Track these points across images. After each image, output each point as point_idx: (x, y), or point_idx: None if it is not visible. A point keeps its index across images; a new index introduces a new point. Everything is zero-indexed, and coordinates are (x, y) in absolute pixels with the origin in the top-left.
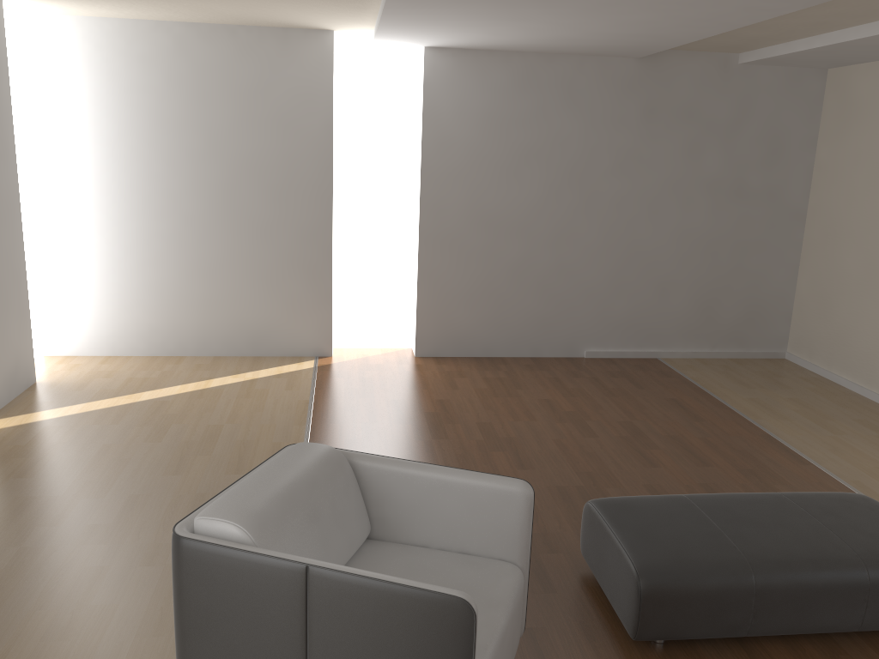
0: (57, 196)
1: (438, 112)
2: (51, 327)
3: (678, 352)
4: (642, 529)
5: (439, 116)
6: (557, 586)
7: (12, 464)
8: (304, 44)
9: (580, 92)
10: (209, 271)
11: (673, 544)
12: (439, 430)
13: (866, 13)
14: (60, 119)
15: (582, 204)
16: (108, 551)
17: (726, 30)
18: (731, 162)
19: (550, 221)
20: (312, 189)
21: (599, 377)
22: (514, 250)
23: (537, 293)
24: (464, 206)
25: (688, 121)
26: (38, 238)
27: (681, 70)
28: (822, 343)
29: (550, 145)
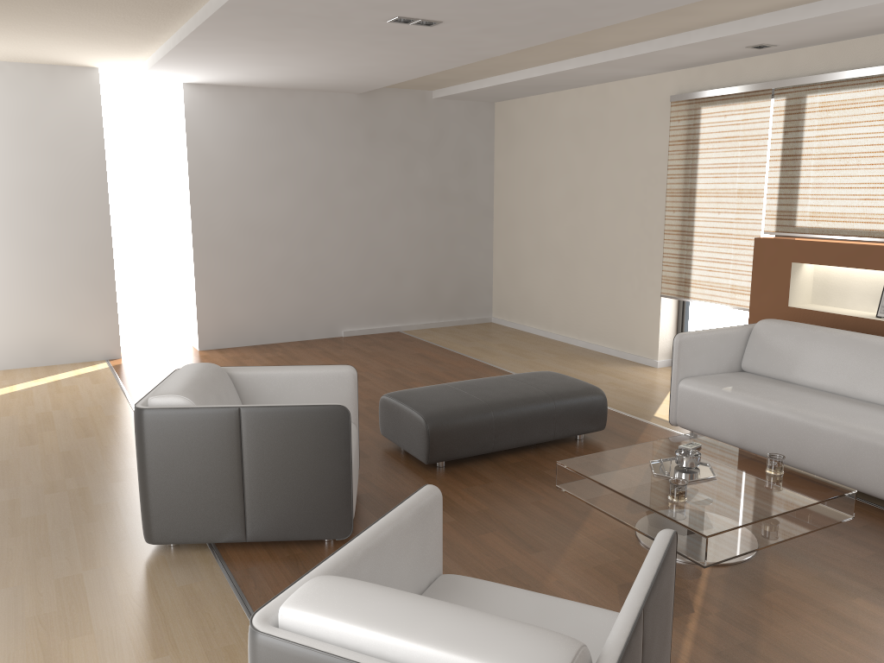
0: None
1: (200, 138)
2: None
3: (414, 325)
4: (422, 399)
5: (201, 141)
6: (370, 454)
7: None
8: (71, 79)
9: (317, 120)
10: None
11: (443, 403)
12: None
13: (514, 65)
14: None
15: (328, 211)
16: (10, 491)
17: (425, 74)
18: (436, 173)
19: (303, 226)
20: (90, 208)
21: (359, 347)
22: (276, 252)
23: (299, 287)
24: (230, 217)
25: (401, 142)
26: None
27: (392, 103)
28: (516, 305)
29: (297, 163)
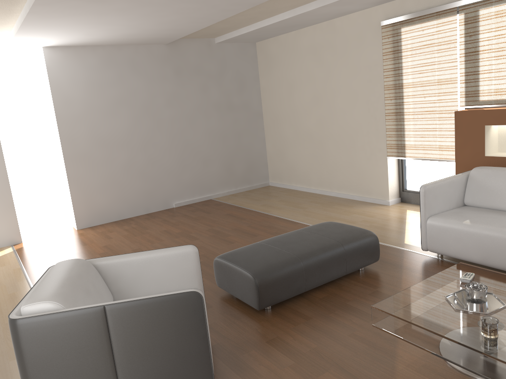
0: None
1: (59, 84)
2: None
3: (220, 193)
4: (247, 259)
5: (60, 86)
6: (212, 304)
7: None
8: None
9: (140, 64)
10: None
11: (263, 260)
12: None
13: (272, 11)
14: None
15: (154, 125)
16: None
17: (212, 23)
18: (223, 92)
19: (139, 137)
20: None
21: (186, 213)
22: (123, 156)
23: (141, 178)
24: (88, 136)
25: (198, 74)
26: None
27: (189, 49)
28: (285, 173)
29: (130, 95)
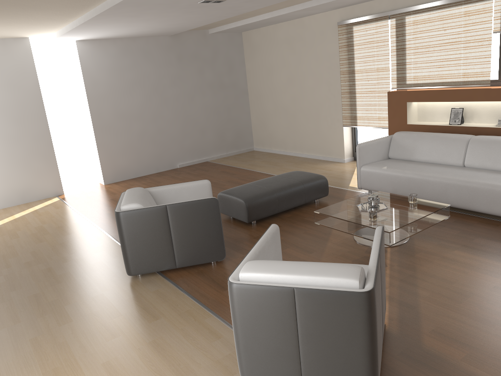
0: None
1: (89, 70)
2: None
3: (214, 156)
4: (240, 192)
5: (89, 71)
6: None
7: None
8: (15, 45)
9: (150, 53)
10: None
11: (251, 192)
12: None
13: (255, 13)
14: None
15: (162, 101)
16: (44, 264)
17: (209, 23)
18: (216, 74)
19: (150, 111)
20: (35, 115)
21: (189, 172)
22: (138, 127)
23: (152, 144)
24: (111, 111)
25: (195, 59)
26: None
27: (188, 39)
28: (266, 140)
29: (142, 77)
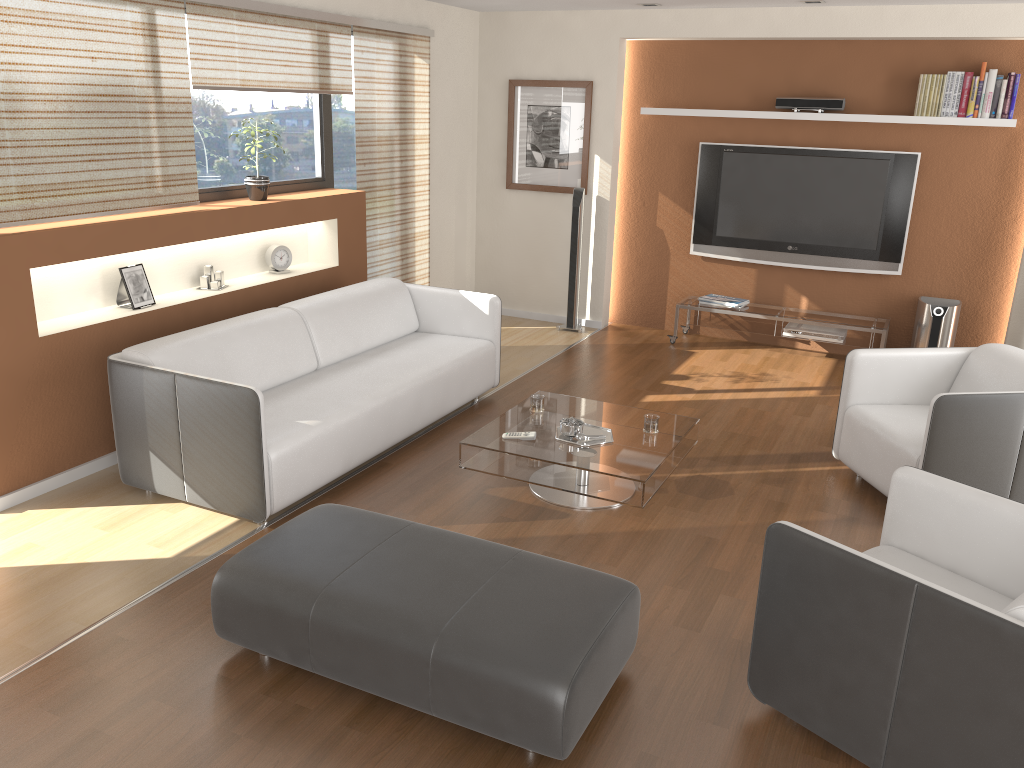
0: None
1: None
2: None
3: None
4: (576, 603)
5: None
6: (631, 759)
7: None
8: None
9: None
10: None
11: (570, 580)
12: None
13: None
14: None
15: None
16: None
17: None
18: None
19: None
20: None
21: None
22: None
23: None
24: None
25: None
26: None
27: None
28: None
29: None
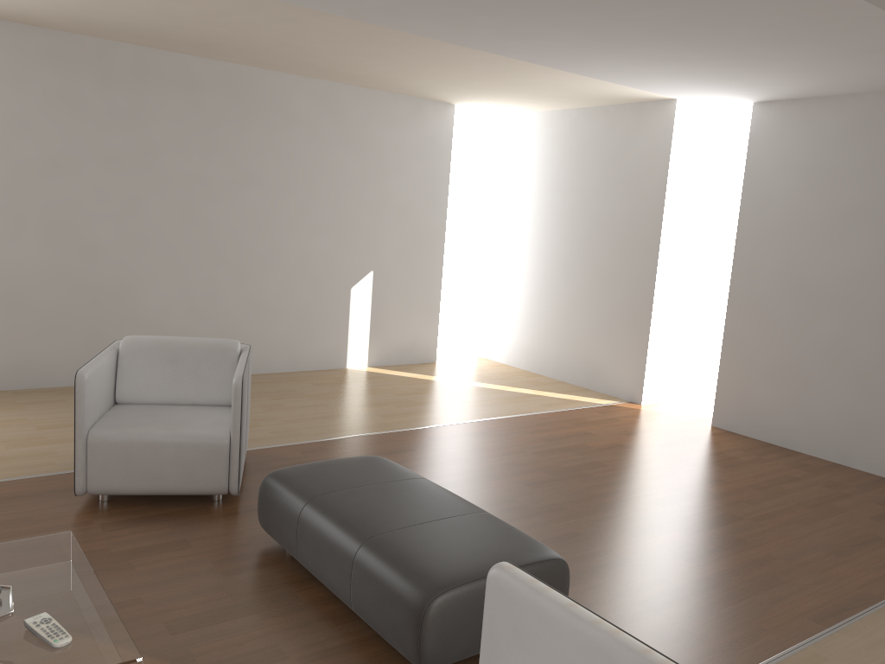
0: (497, 241)
1: (759, 169)
2: (482, 335)
3: None
4: (332, 465)
5: (760, 172)
6: None
7: (326, 380)
8: (653, 114)
9: None
10: (568, 308)
11: (315, 474)
12: (554, 452)
13: None
14: (506, 187)
15: None
16: (258, 412)
17: None
18: None
19: (878, 296)
20: (644, 244)
21: (858, 497)
22: (828, 327)
23: (853, 385)
24: (777, 269)
25: None
26: (485, 270)
27: None
28: None
29: None
